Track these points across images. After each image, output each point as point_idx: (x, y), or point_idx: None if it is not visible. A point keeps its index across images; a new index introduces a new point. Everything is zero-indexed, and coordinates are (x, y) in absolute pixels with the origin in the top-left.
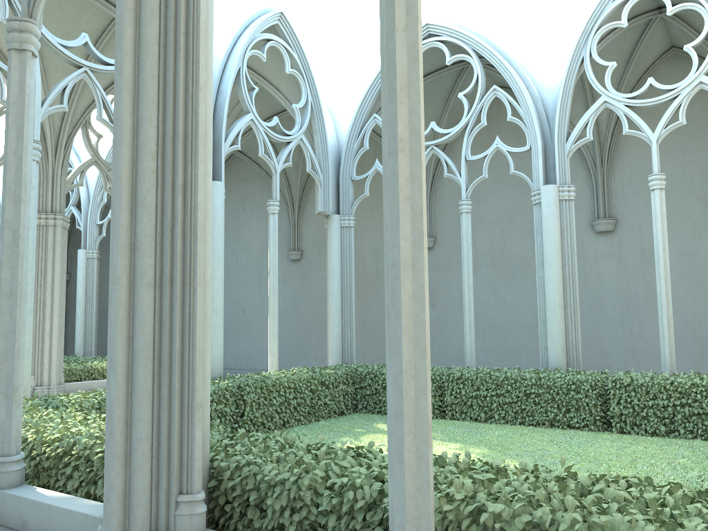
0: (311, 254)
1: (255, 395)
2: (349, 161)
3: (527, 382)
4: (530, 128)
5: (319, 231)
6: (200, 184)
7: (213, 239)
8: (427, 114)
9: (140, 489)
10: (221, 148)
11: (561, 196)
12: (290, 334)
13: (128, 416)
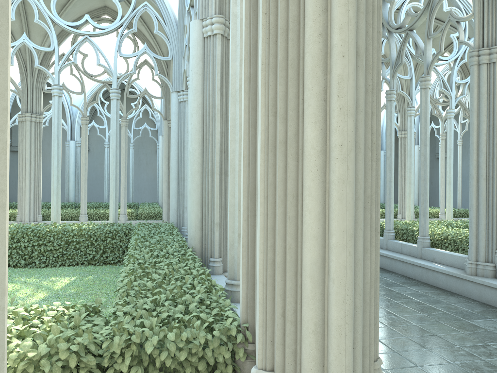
0: None
1: None
2: None
3: None
4: None
5: None
6: None
7: None
8: None
9: (481, 246)
10: None
11: None
12: None
13: (477, 222)
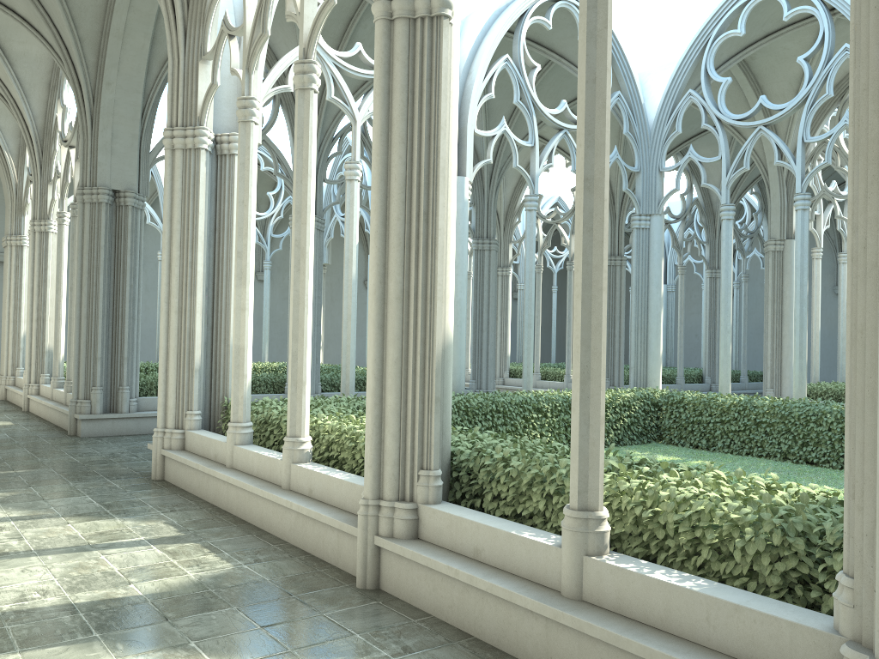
0: None
1: None
2: None
3: None
4: None
5: None
6: None
7: None
8: None
9: None
10: None
11: None
12: None
13: None
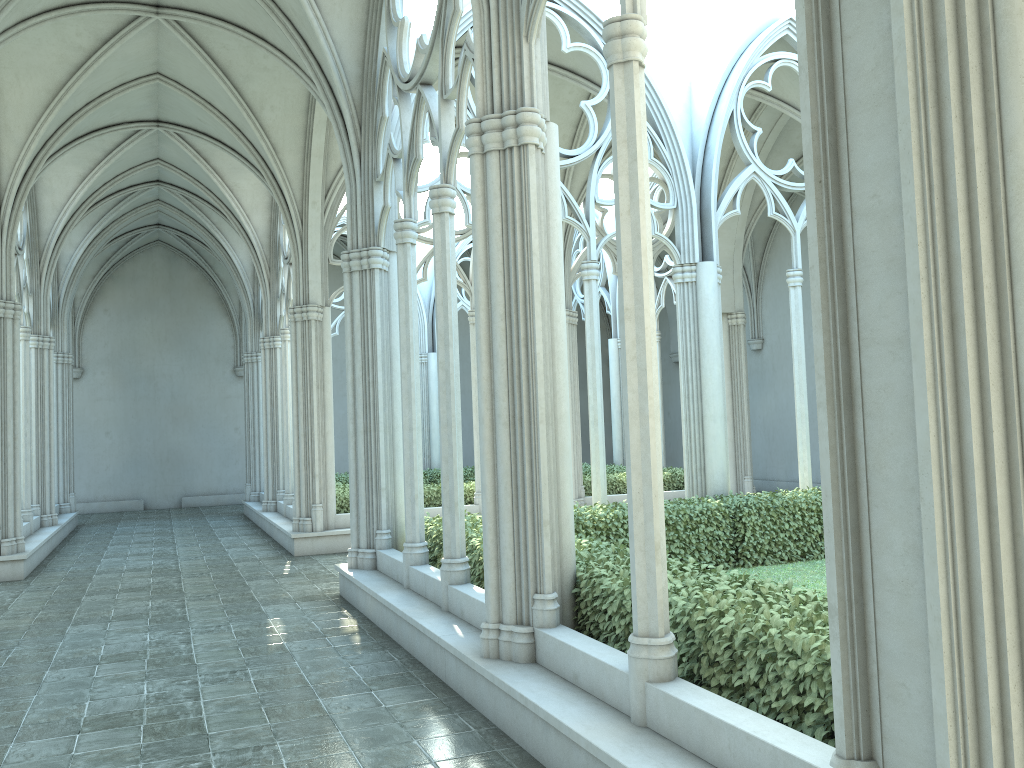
0: None
1: (758, 518)
2: None
3: None
4: None
5: None
6: (538, 337)
7: (705, 332)
8: None
9: (506, 586)
10: (710, 220)
11: None
12: None
13: (497, 528)
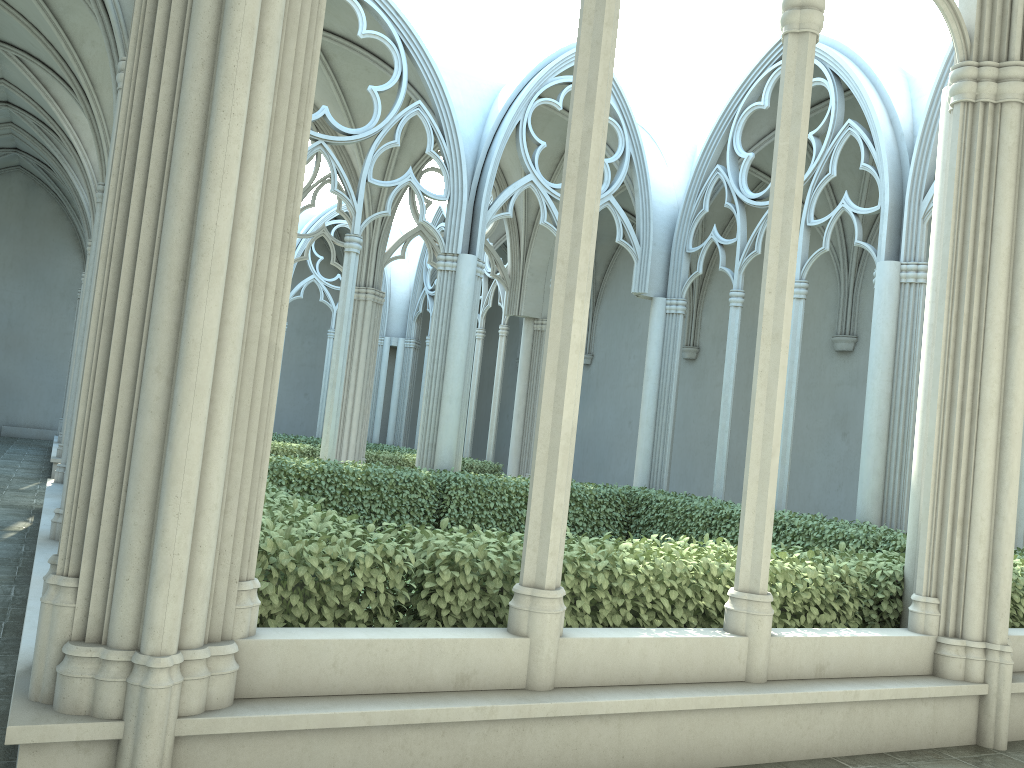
0: (708, 352)
1: (465, 493)
2: (685, 228)
3: (794, 529)
4: (881, 180)
5: (720, 322)
6: None
7: (455, 319)
8: (847, 158)
9: None
10: (479, 217)
11: (904, 277)
12: (675, 457)
13: None
